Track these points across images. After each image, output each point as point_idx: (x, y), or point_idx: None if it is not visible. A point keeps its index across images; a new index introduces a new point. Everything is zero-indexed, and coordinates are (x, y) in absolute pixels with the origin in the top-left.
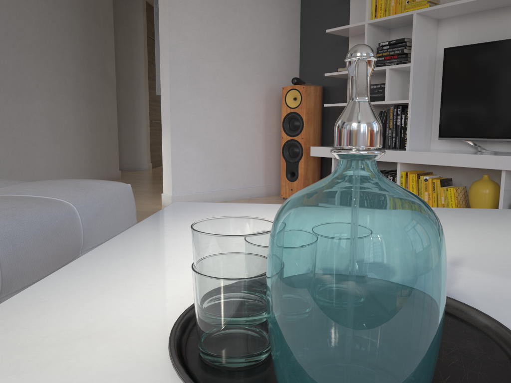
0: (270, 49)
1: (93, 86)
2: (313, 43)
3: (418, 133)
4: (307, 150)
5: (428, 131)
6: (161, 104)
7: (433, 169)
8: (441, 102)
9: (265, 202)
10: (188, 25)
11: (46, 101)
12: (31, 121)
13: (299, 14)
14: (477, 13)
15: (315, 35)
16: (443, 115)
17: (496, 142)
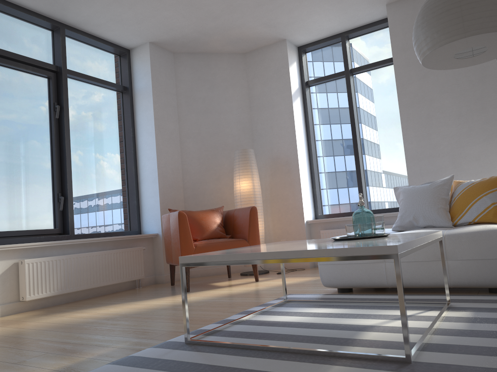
0: None
1: None
2: None
3: None
4: None
5: None
6: None
7: None
8: None
9: None
10: None
11: None
12: None
13: None
14: None
15: None
16: None
17: None
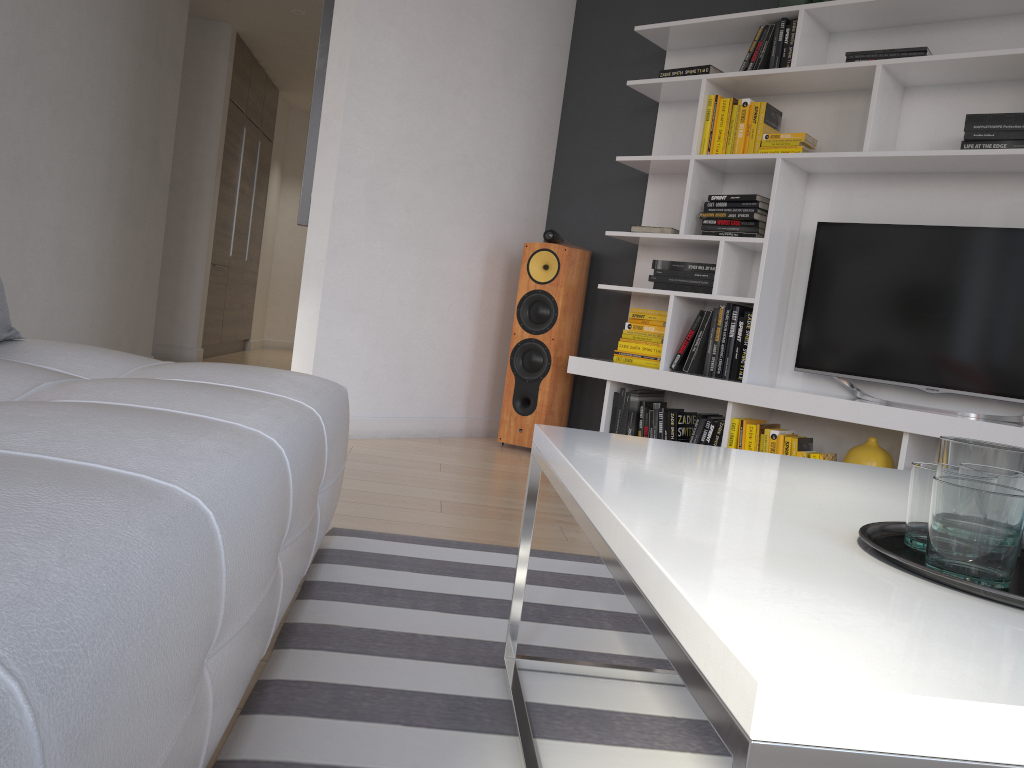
0: (505, 171)
1: (134, 183)
2: (579, 172)
3: (763, 357)
4: (557, 362)
5: (775, 355)
6: (308, 242)
7: (777, 420)
8: (804, 310)
9: (472, 447)
10: (379, 107)
11: (58, 201)
12: (29, 237)
13: (559, 118)
14: (873, 174)
15: (585, 160)
16: (806, 331)
17: (886, 387)
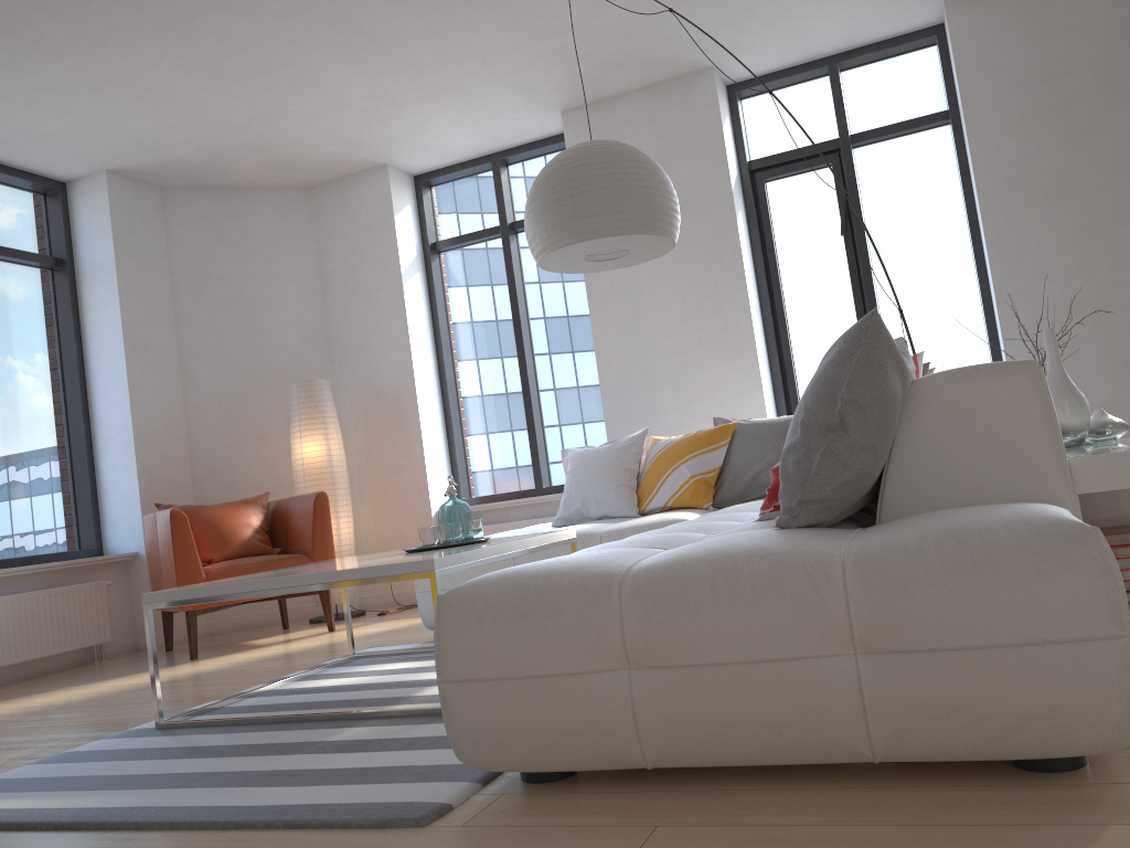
0: None
1: None
2: None
3: None
4: None
5: None
6: None
7: None
8: None
9: None
10: None
11: None
12: None
13: None
14: None
15: None
16: None
17: None
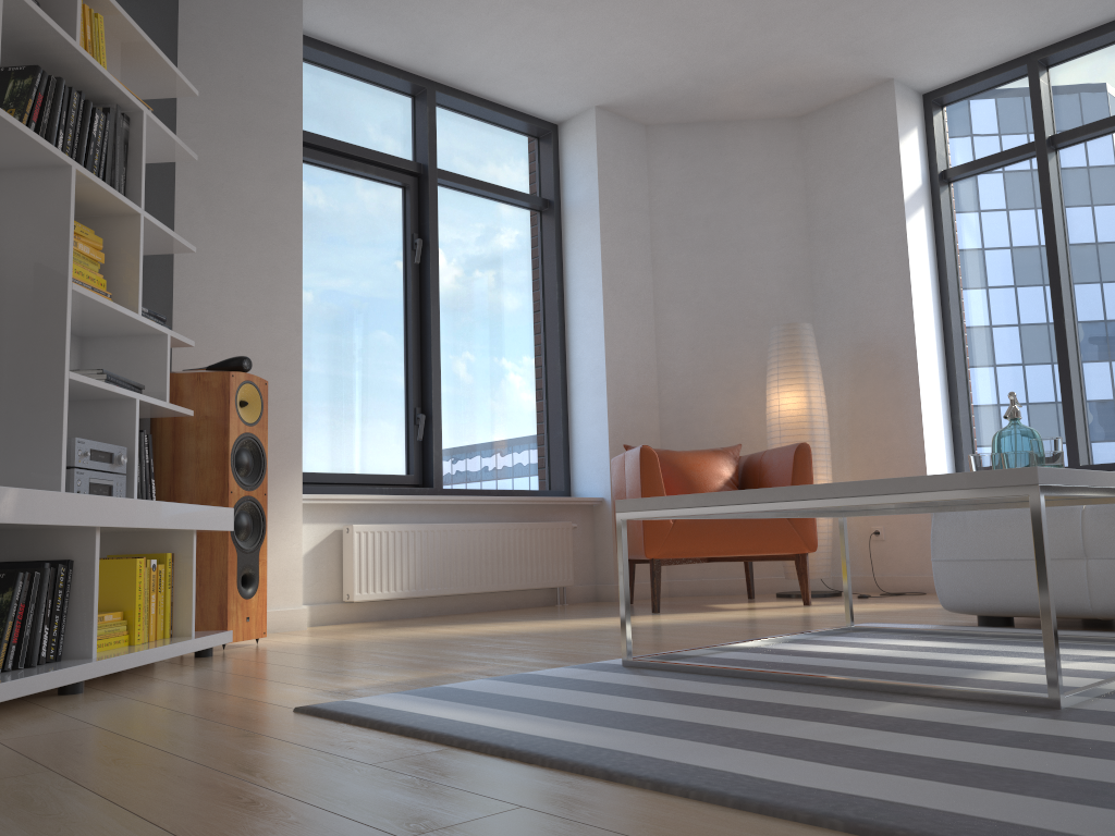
0: None
1: None
2: None
3: None
4: None
5: None
6: None
7: None
8: None
9: None
10: None
11: None
12: None
13: None
14: None
15: None
16: None
17: None
